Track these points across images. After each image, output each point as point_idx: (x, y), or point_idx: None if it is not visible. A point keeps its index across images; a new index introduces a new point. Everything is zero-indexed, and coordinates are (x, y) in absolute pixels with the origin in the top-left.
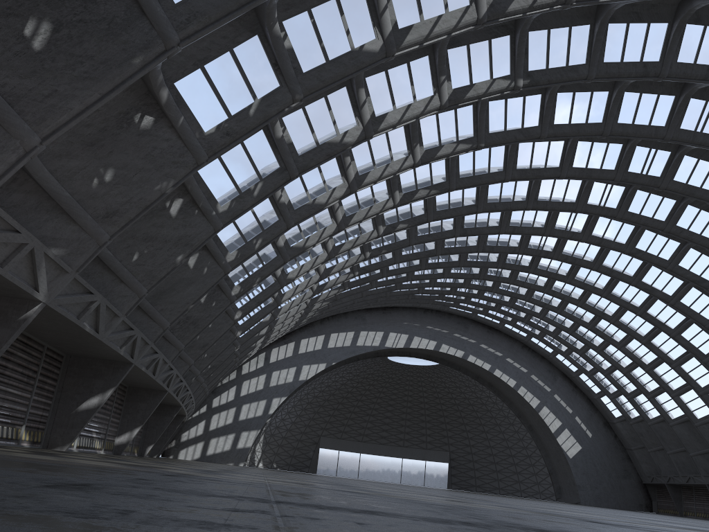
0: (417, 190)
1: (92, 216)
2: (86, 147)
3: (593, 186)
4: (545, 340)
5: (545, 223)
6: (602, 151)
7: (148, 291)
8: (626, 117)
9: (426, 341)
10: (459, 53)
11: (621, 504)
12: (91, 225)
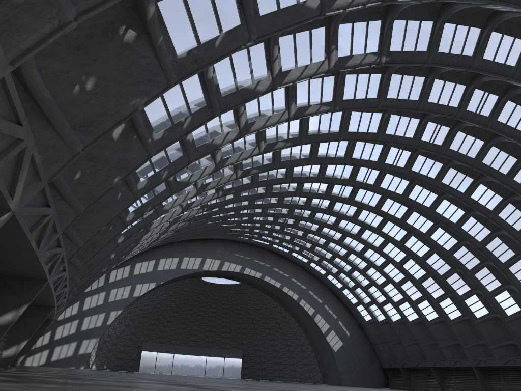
0: (277, 142)
1: (70, 124)
2: (72, 50)
3: (390, 150)
4: (322, 265)
5: (350, 176)
6: (406, 123)
7: (85, 210)
8: (433, 98)
9: (234, 265)
10: (346, 29)
11: (369, 384)
12: (68, 133)
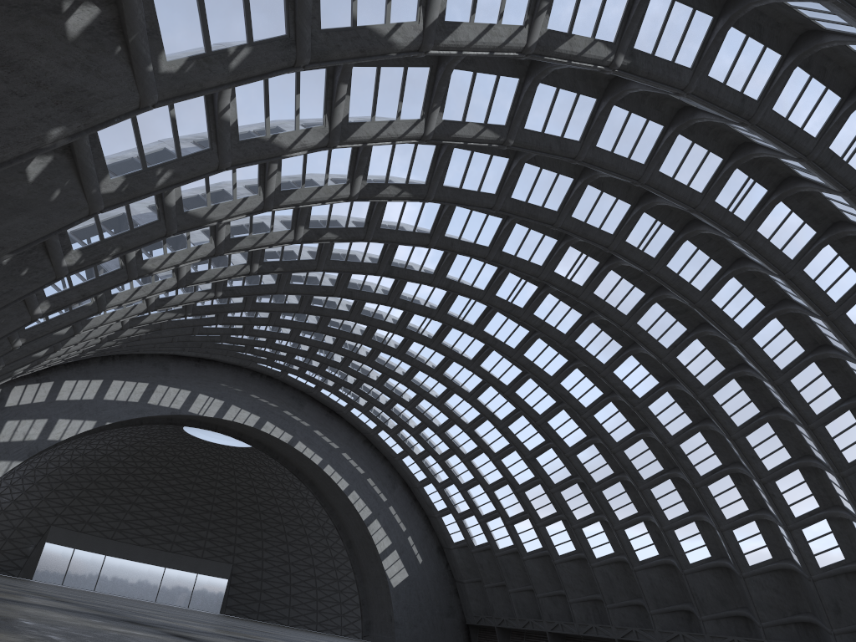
0: (386, 185)
1: None
2: None
3: (566, 251)
4: (399, 437)
5: (488, 286)
6: (608, 206)
7: None
8: (669, 167)
9: (246, 413)
10: None
11: None
12: None
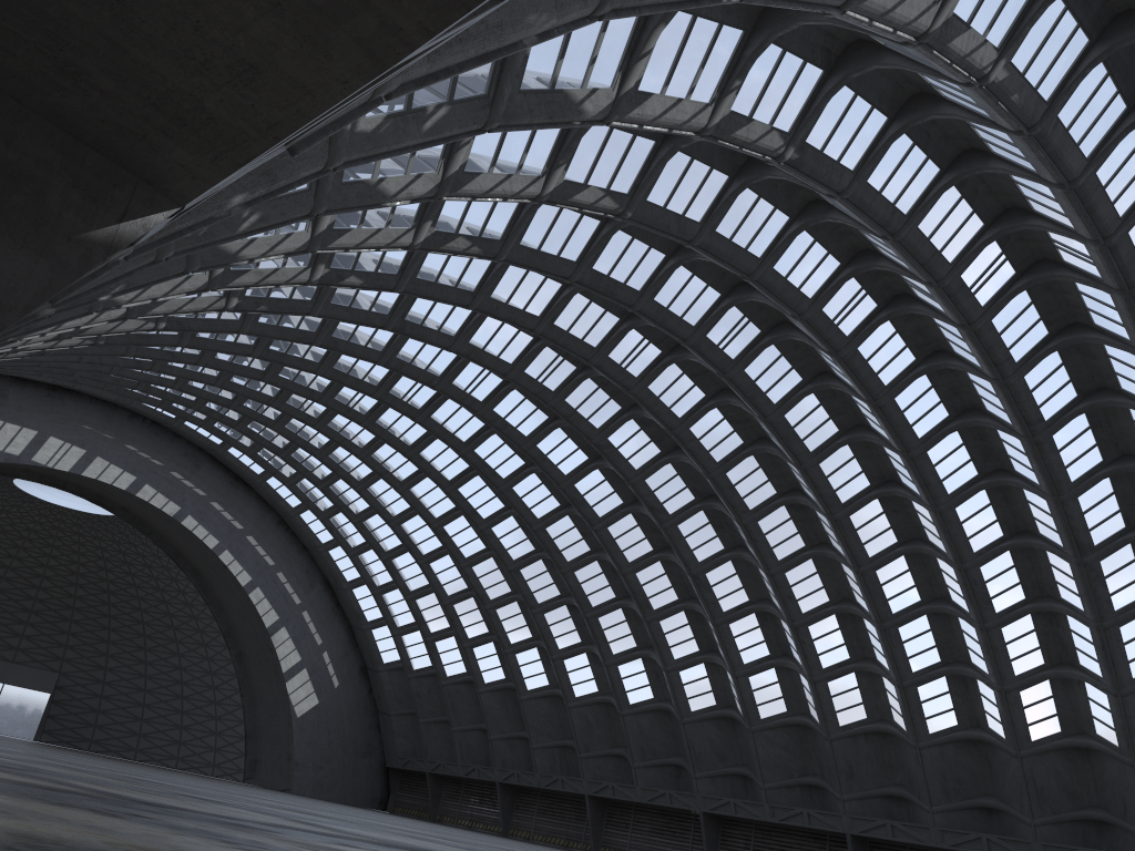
0: (456, 236)
1: None
2: None
3: (627, 334)
4: (332, 523)
5: (517, 359)
6: (696, 293)
7: (130, 257)
8: (784, 265)
9: (117, 471)
10: (769, 57)
11: (348, 796)
12: None
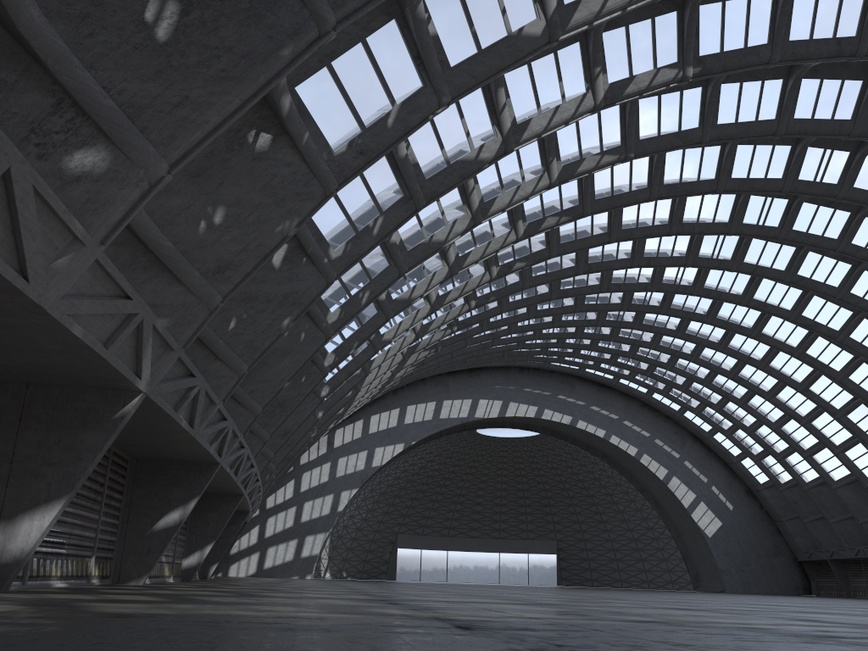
0: (544, 218)
1: (200, 272)
2: (190, 179)
3: (749, 201)
4: (672, 395)
5: (687, 251)
6: (767, 156)
7: (249, 369)
8: (804, 110)
9: (524, 407)
10: (616, 37)
11: (774, 588)
12: (200, 284)
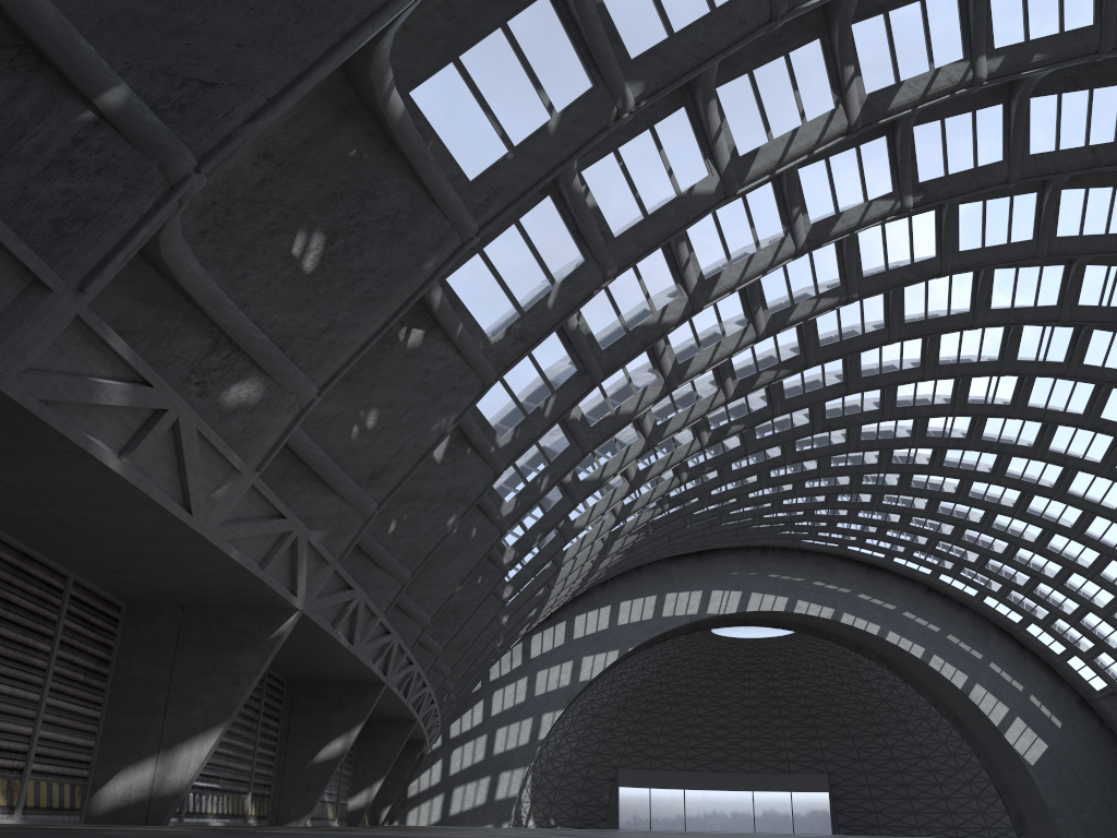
0: (758, 373)
1: (354, 479)
2: (341, 383)
3: (1022, 333)
4: (964, 577)
5: (952, 396)
6: (1034, 279)
7: (412, 575)
8: (1068, 226)
9: (770, 598)
10: (815, 172)
11: None
12: (354, 492)
